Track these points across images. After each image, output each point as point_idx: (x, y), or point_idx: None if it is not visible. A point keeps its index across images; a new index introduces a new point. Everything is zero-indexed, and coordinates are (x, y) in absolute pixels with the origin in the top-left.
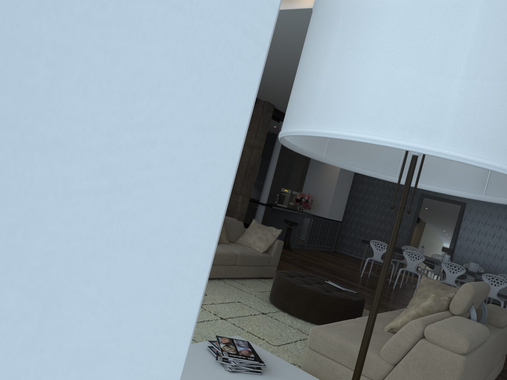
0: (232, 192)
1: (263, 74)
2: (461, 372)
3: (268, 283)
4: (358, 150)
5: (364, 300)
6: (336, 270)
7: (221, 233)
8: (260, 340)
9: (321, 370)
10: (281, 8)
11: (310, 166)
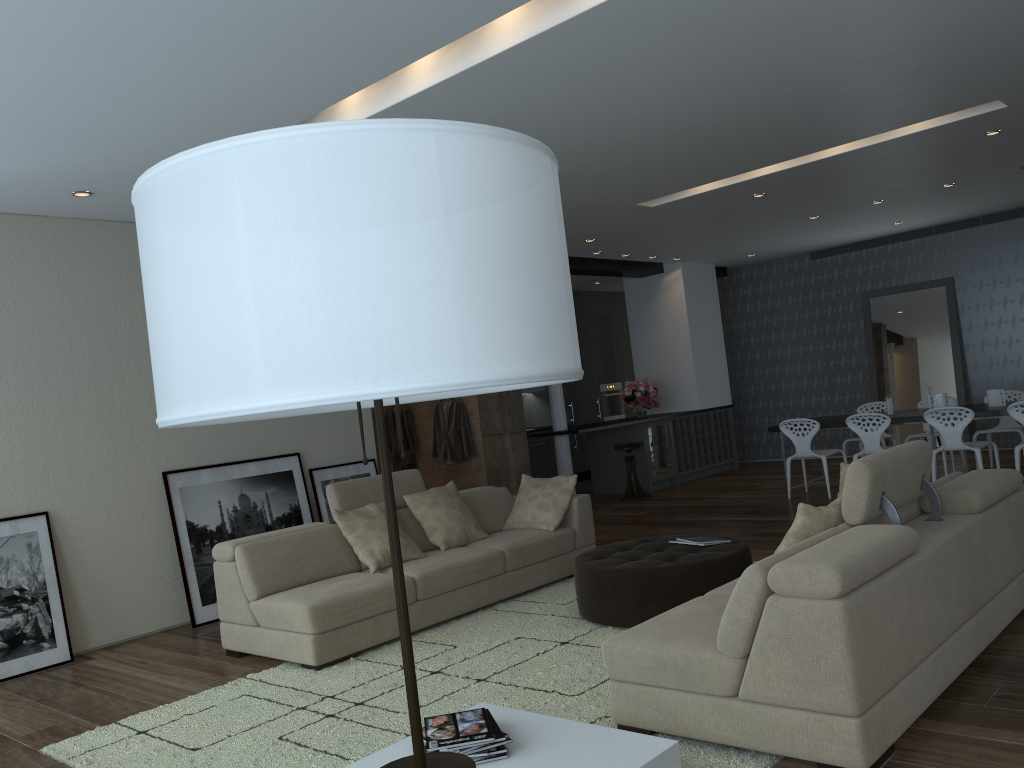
0: (491, 435)
1: None
2: (845, 629)
3: None
4: None
5: (744, 551)
6: (739, 504)
7: (464, 525)
8: (547, 695)
9: (642, 711)
10: (385, 106)
11: (632, 326)
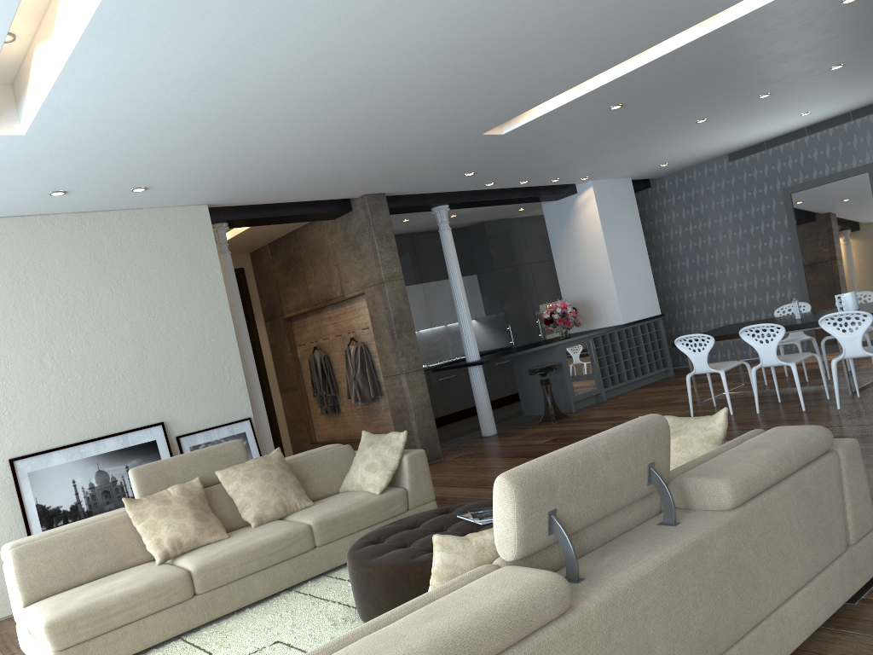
0: (390, 376)
1: (273, 168)
2: None
3: None
4: None
5: None
6: None
7: (281, 496)
8: None
9: None
10: (57, 72)
11: (554, 248)
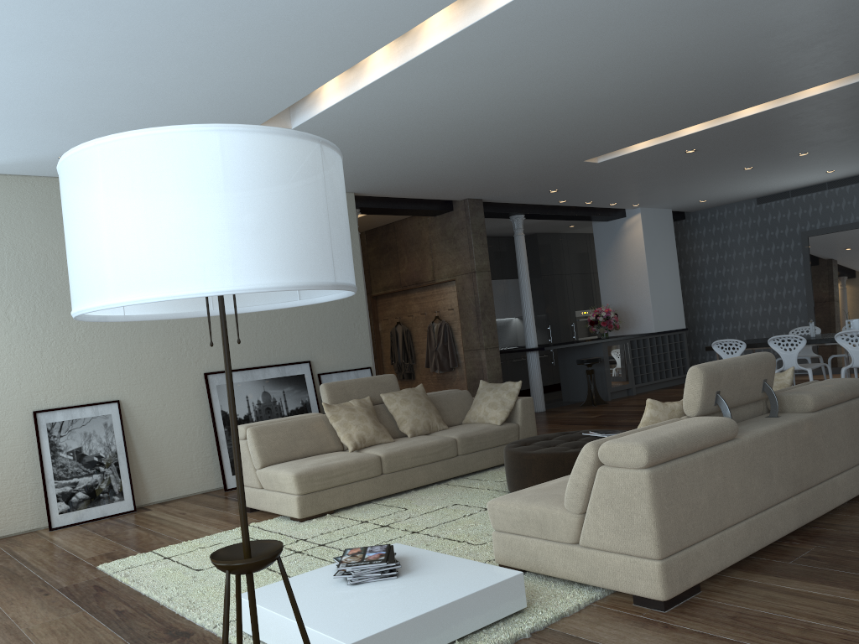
0: (470, 350)
1: (422, 170)
2: (650, 492)
3: None
4: None
5: None
6: None
7: (428, 418)
8: (458, 544)
9: (514, 554)
10: (353, 91)
11: (599, 262)
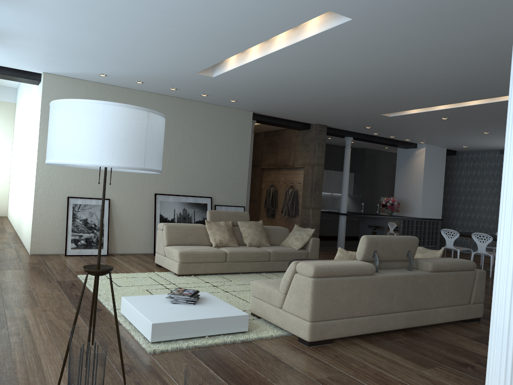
0: (304, 208)
1: (288, 106)
2: (312, 289)
3: None
4: None
5: None
6: None
7: (260, 238)
8: (241, 301)
9: (257, 308)
10: (241, 64)
11: (397, 171)
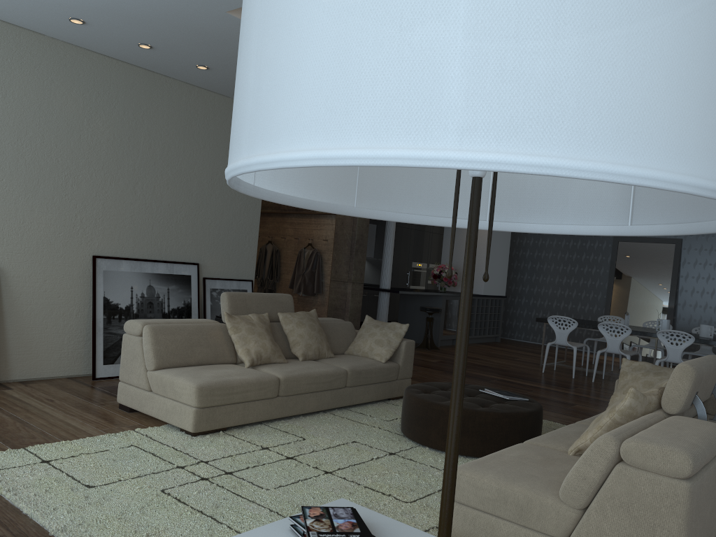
0: (337, 281)
1: None
2: (687, 507)
3: (400, 405)
4: (415, 186)
5: (540, 410)
6: (506, 369)
7: (319, 344)
8: (384, 497)
9: (476, 533)
10: None
11: None
